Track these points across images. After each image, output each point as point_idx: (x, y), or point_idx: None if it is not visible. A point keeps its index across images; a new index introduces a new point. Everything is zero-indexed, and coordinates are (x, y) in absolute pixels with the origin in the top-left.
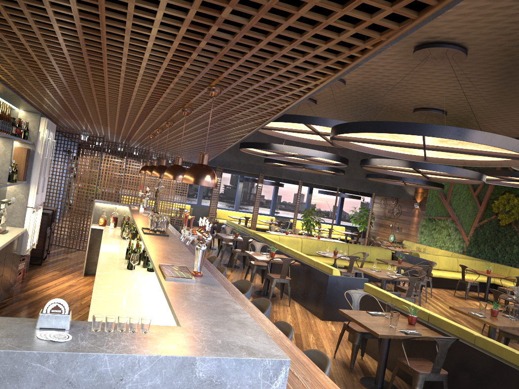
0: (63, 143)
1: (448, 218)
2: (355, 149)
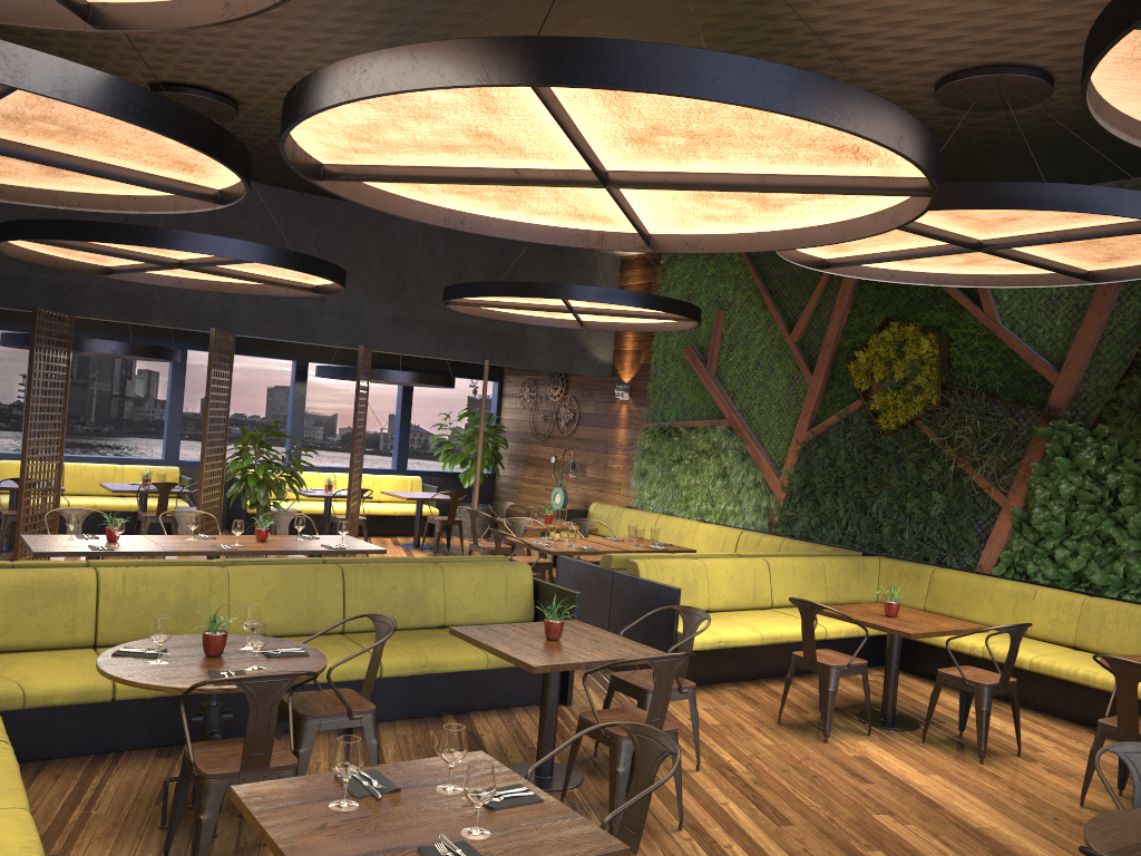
0: None
1: (718, 423)
2: None
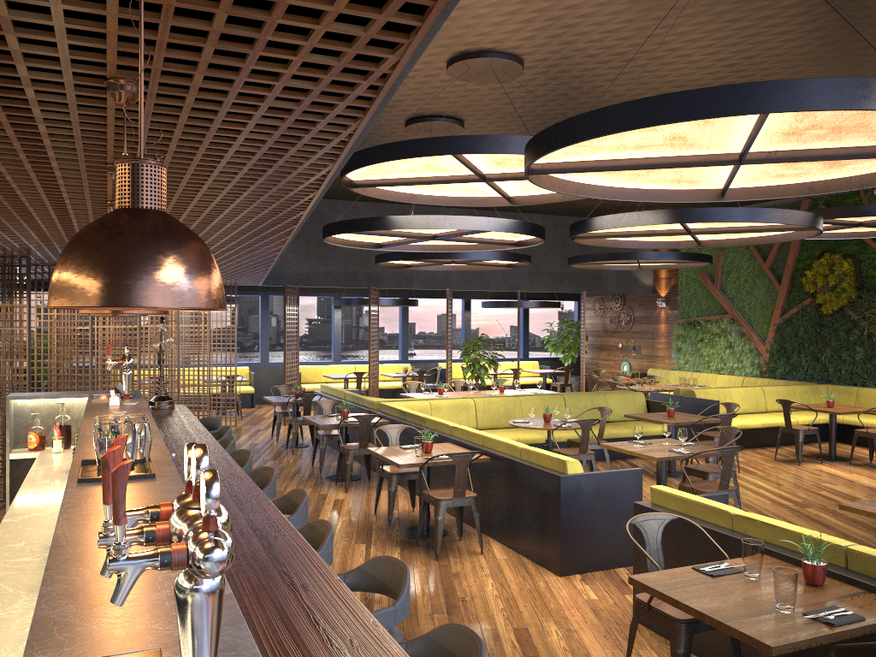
0: None
1: (724, 316)
2: (575, 193)
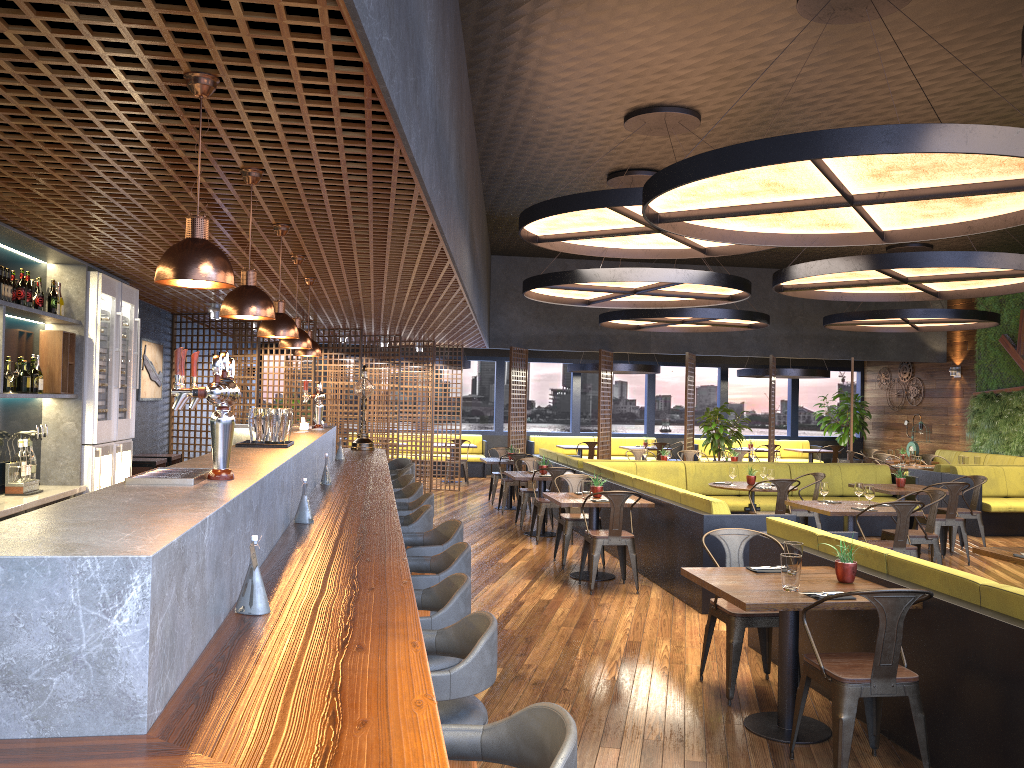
0: (190, 335)
1: None
2: (721, 239)
